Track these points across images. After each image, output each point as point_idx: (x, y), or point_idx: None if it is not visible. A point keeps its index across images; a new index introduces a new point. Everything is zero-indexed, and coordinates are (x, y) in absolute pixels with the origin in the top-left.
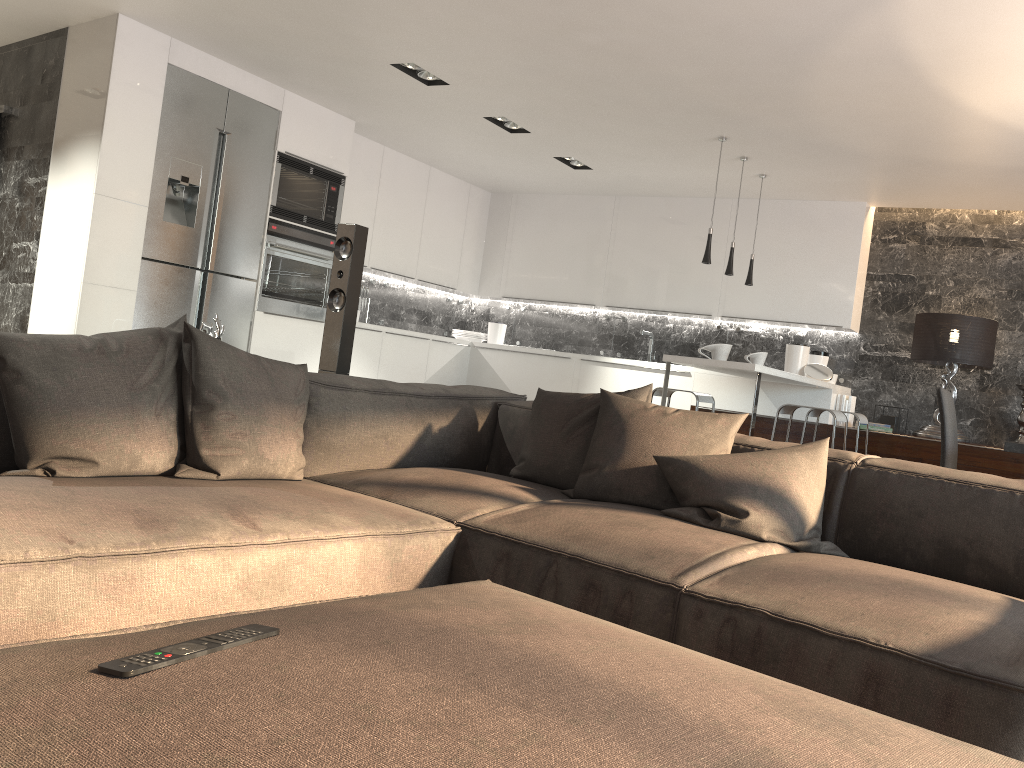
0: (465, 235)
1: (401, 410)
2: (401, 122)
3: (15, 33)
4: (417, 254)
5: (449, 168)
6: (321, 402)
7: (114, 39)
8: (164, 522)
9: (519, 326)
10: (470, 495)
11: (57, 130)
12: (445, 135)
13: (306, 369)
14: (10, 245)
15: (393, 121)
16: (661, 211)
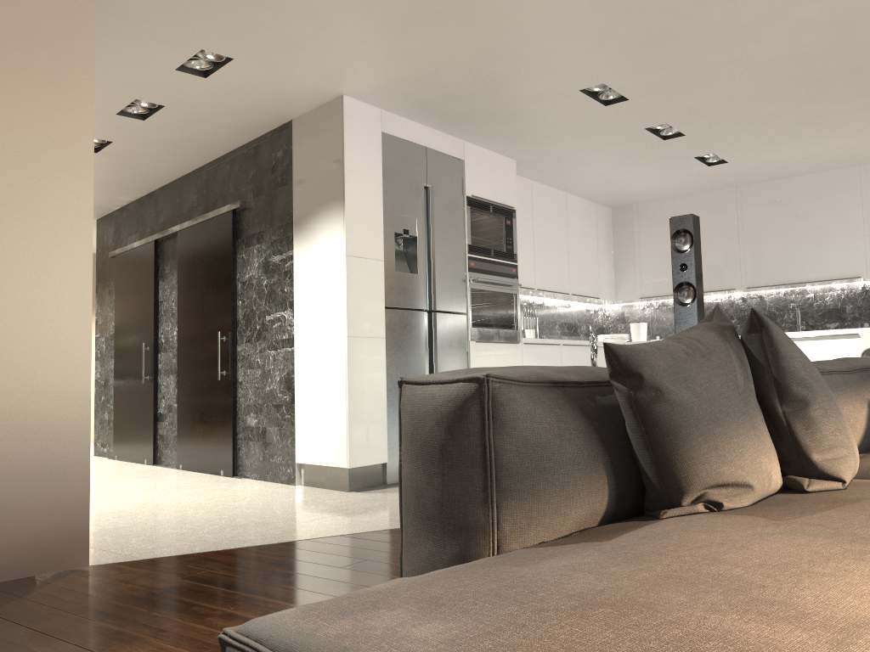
0: (598, 249)
1: (845, 389)
2: (559, 151)
3: (242, 137)
4: (567, 271)
5: (583, 190)
6: None
7: (342, 117)
8: None
9: (656, 322)
10: None
11: (295, 209)
12: (596, 156)
13: None
14: (263, 318)
15: (552, 152)
16: (786, 191)
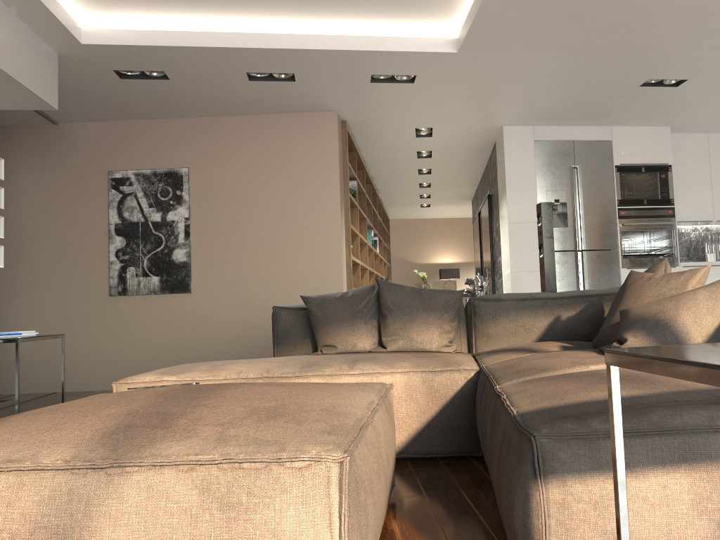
0: None
1: (537, 308)
2: (695, 115)
3: (484, 154)
4: None
5: None
6: (481, 309)
7: (502, 140)
8: (314, 365)
9: None
10: (517, 352)
11: (498, 195)
12: None
13: (461, 292)
14: (497, 260)
15: (690, 116)
16: None
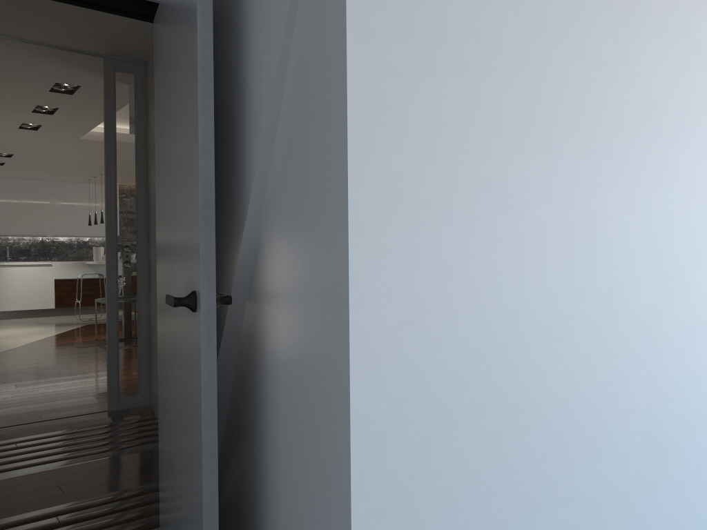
0: None
1: None
2: None
3: None
4: None
5: None
6: None
7: None
8: None
9: None
10: None
11: None
12: None
13: None
14: None
15: None
16: (7, 186)
